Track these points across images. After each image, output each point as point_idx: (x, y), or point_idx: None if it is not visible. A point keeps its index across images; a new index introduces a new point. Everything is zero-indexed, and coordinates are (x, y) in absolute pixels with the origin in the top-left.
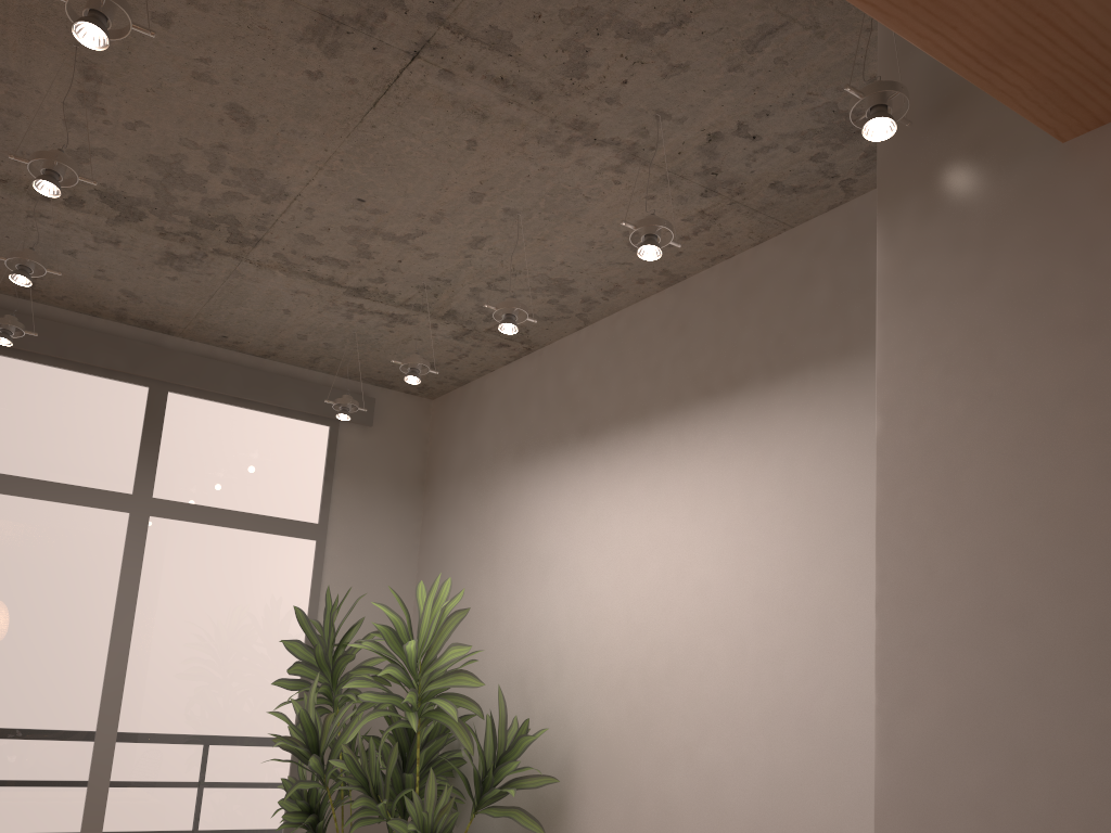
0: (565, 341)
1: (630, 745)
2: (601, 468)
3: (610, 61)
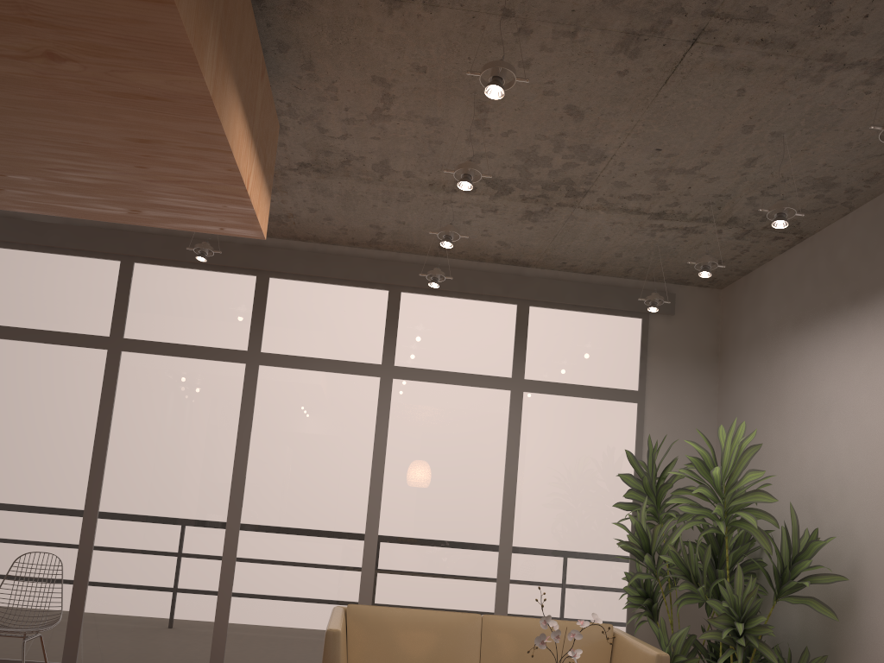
0: (833, 226)
1: None
2: (872, 326)
3: (851, 4)
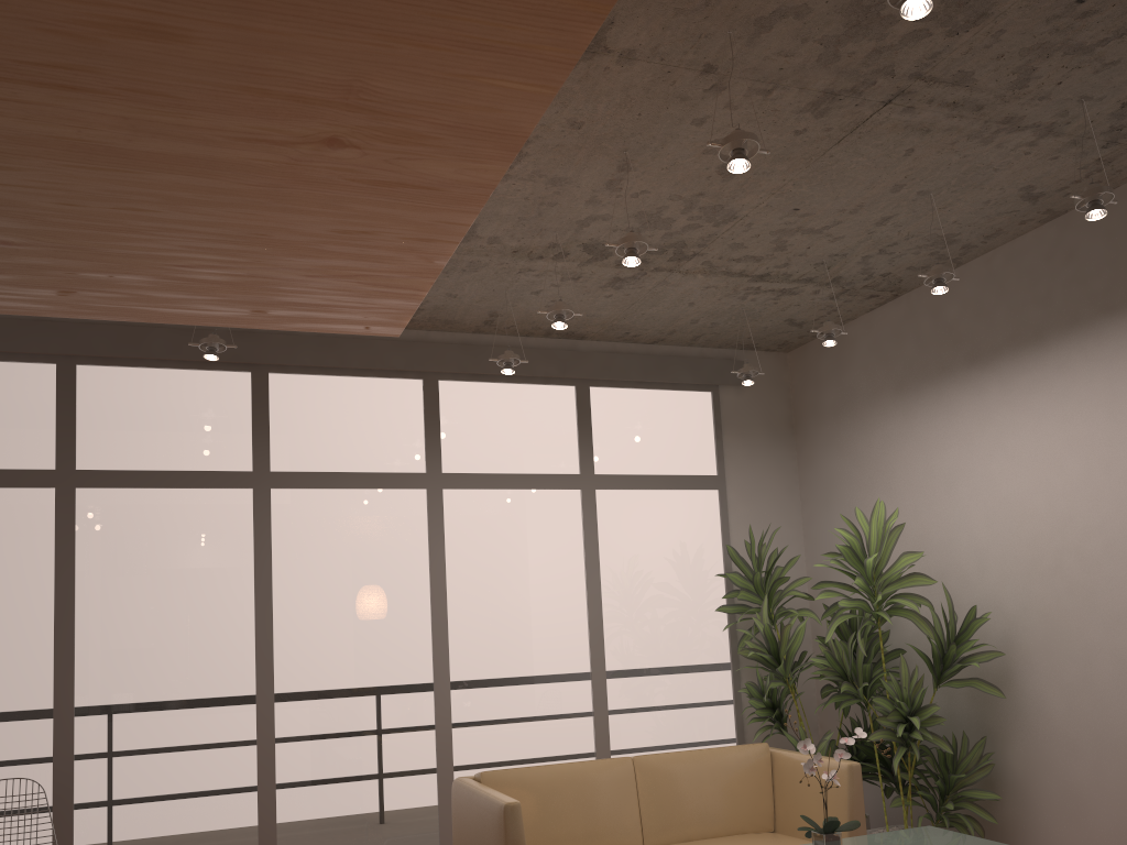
0: None
1: (1075, 615)
2: (998, 388)
3: (1051, 72)
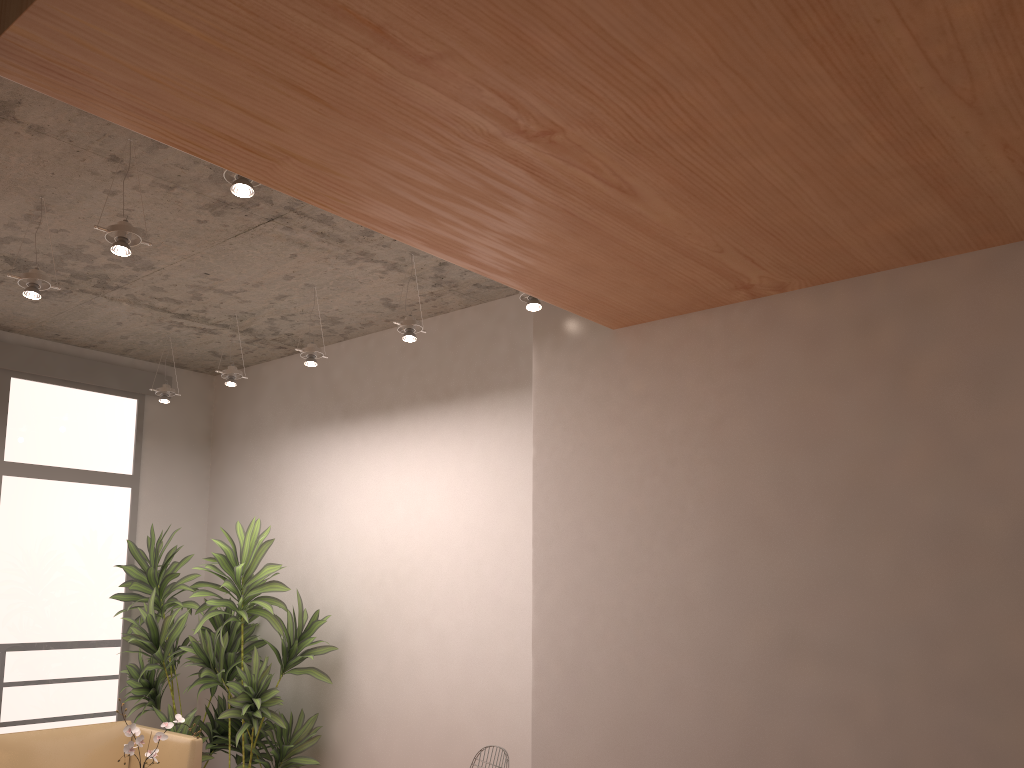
0: (329, 348)
1: (387, 621)
2: (360, 440)
3: None
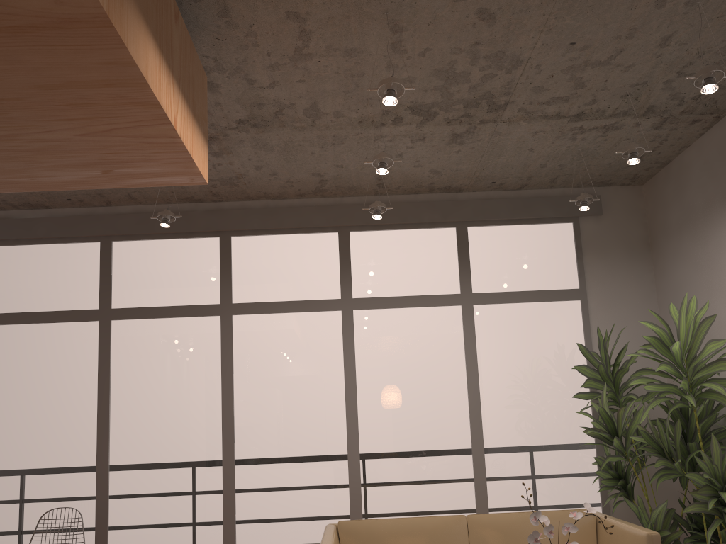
0: None
1: None
2: None
3: None
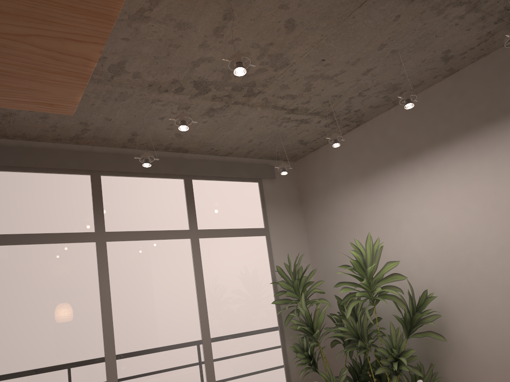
0: (380, 116)
1: (482, 291)
2: (423, 169)
3: None
